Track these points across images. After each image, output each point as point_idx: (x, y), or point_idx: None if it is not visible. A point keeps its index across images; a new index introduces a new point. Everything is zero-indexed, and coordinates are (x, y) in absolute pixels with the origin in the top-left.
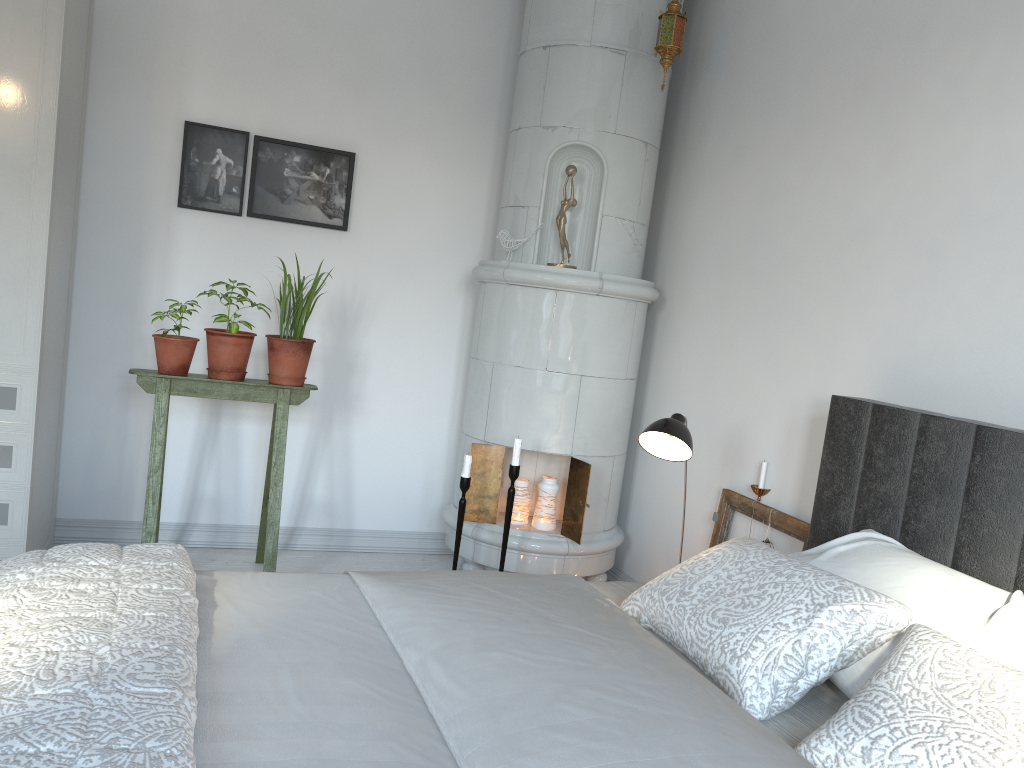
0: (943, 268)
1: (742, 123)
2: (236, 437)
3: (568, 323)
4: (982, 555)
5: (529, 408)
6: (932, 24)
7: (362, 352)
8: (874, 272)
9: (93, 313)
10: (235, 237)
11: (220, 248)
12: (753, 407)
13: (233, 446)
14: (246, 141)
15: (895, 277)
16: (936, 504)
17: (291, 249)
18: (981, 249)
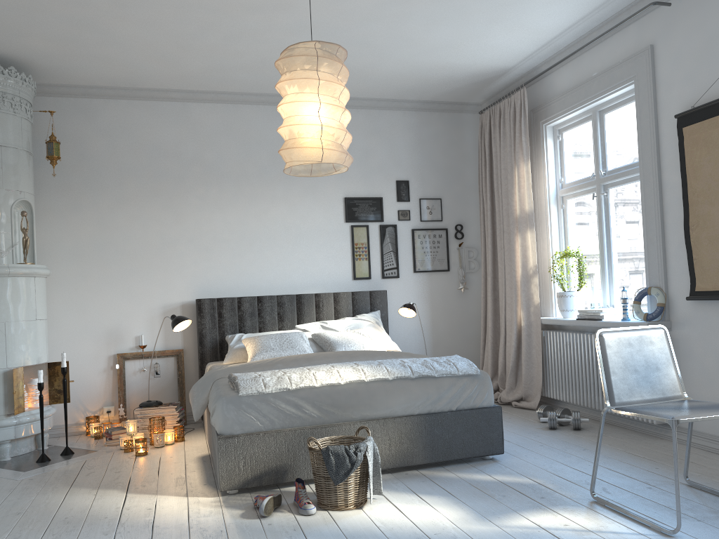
0: (213, 255)
1: (73, 193)
2: None
3: (40, 293)
4: (268, 328)
5: (32, 341)
6: (186, 177)
7: None
8: (182, 257)
9: None
10: None
11: None
12: (123, 315)
13: None
14: None
15: (192, 258)
16: (250, 320)
17: None
18: (226, 249)
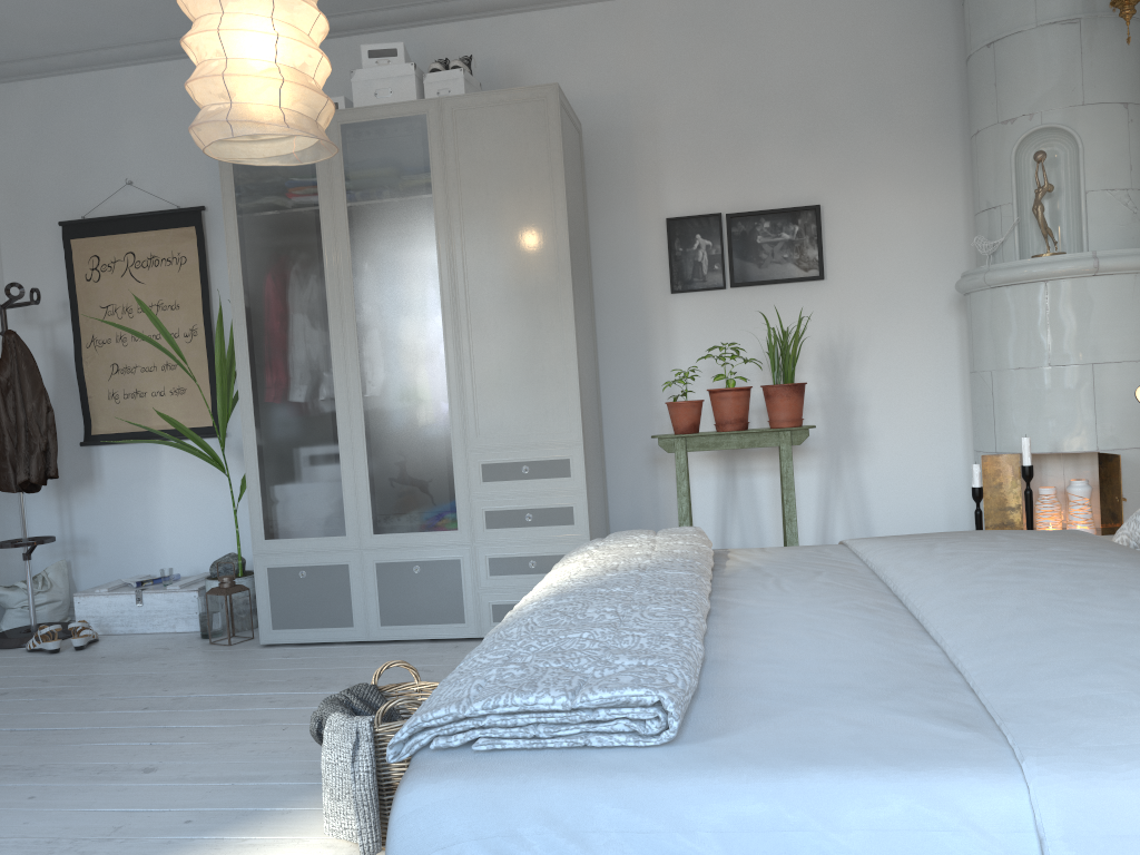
0: None
1: None
2: (752, 491)
3: (1065, 312)
4: None
5: (1038, 409)
6: None
7: (858, 392)
8: None
9: (617, 399)
10: (723, 308)
11: (711, 321)
12: None
13: (751, 499)
14: (719, 221)
15: None
16: None
17: (774, 308)
18: None
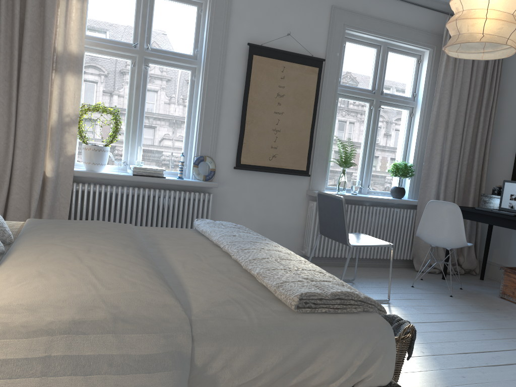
0: None
1: None
2: None
3: None
4: None
5: None
6: None
7: None
8: None
9: None
10: None
11: None
12: None
13: None
14: None
15: None
16: None
17: None
18: None
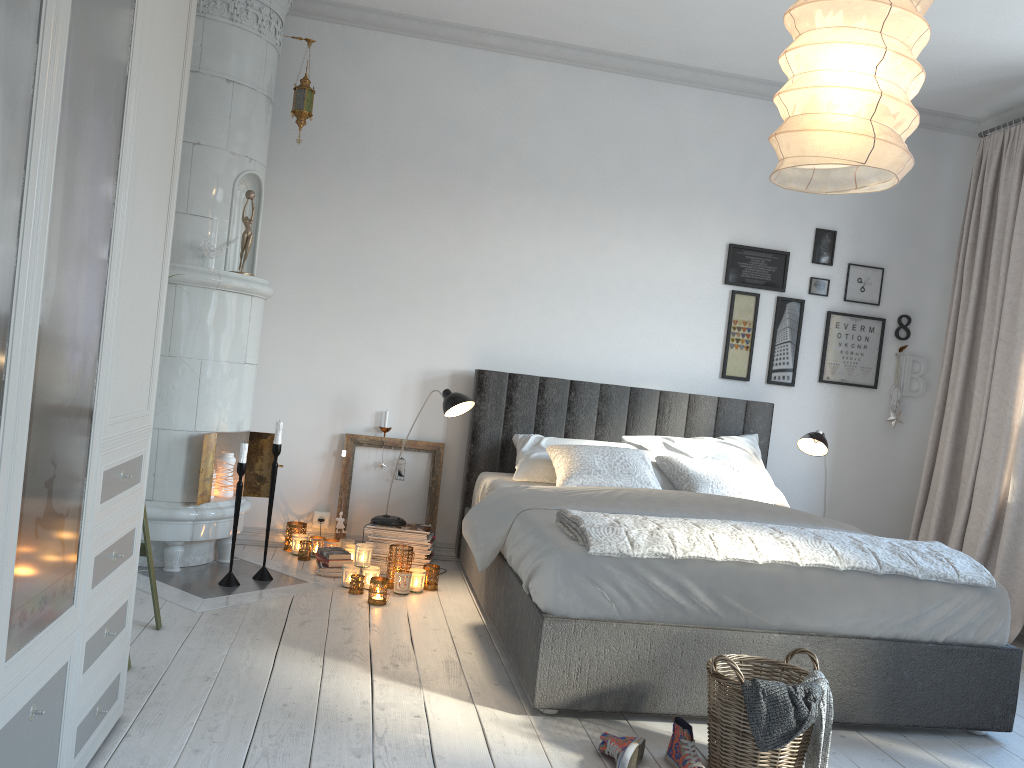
0: (510, 304)
1: (317, 174)
2: None
3: (256, 323)
4: (580, 433)
5: (235, 396)
6: (489, 175)
7: None
8: (463, 300)
9: None
10: None
11: None
12: (363, 377)
13: None
14: None
15: (479, 304)
16: (554, 416)
17: None
18: (532, 298)
